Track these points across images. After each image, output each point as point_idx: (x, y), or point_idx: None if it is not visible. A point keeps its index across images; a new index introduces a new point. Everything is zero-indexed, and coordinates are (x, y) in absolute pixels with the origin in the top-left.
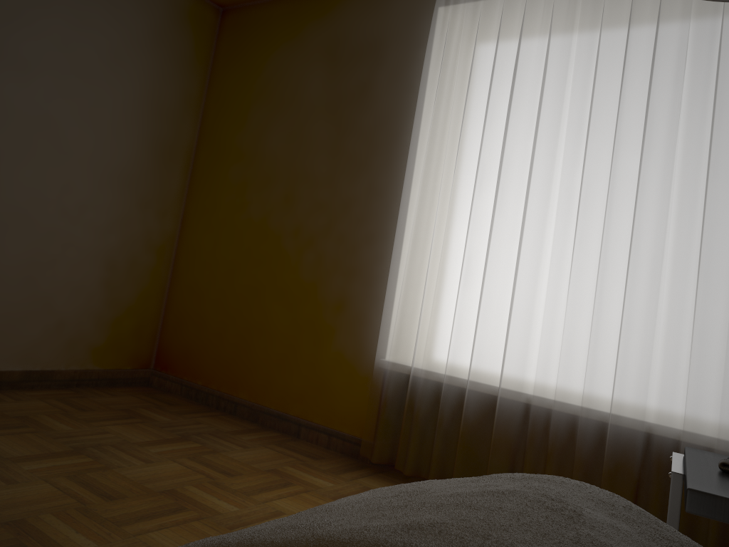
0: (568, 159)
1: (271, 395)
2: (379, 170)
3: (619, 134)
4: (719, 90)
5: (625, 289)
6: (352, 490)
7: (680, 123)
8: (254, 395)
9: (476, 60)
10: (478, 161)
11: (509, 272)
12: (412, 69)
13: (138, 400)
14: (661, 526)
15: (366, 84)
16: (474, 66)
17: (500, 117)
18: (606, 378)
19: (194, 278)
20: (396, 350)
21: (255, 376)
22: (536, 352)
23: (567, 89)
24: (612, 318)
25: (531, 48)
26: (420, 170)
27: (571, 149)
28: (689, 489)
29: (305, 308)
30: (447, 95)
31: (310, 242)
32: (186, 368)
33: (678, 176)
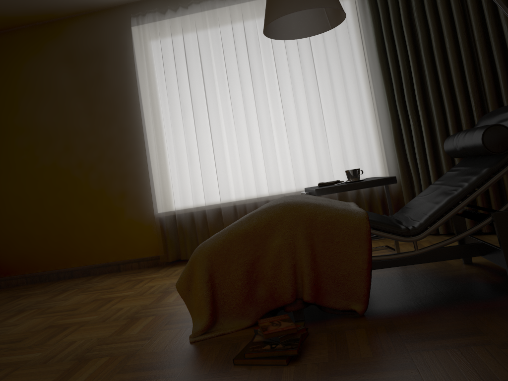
0: (222, 94)
1: (94, 257)
2: (123, 119)
3: (241, 79)
4: (275, 54)
5: (261, 143)
6: (171, 272)
7: (263, 70)
8: (82, 262)
9: (164, 53)
10: (180, 103)
11: (210, 151)
12: (126, 62)
13: (8, 293)
14: (314, 196)
15: (100, 73)
16: (164, 57)
17: (184, 80)
18: (263, 182)
19: (11, 212)
20: (165, 205)
21: (80, 251)
22: (232, 182)
23: (212, 62)
24: (259, 157)
25: (190, 44)
26: (149, 114)
27: (222, 89)
28: (315, 189)
29: (100, 203)
30: (153, 73)
31: (91, 168)
32: (26, 267)
33: (268, 92)
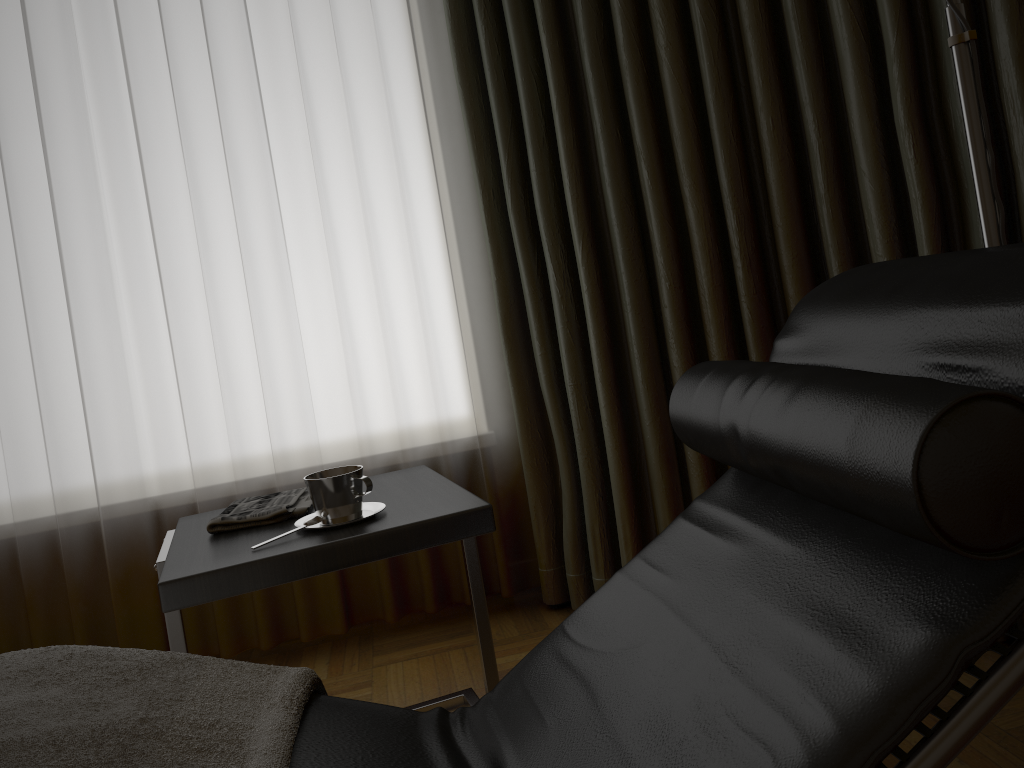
0: None
1: None
2: None
3: (0, 110)
4: (125, 33)
5: (72, 334)
6: None
7: (86, 84)
8: None
9: None
10: None
11: None
12: None
13: None
14: (115, 658)
15: None
16: None
17: None
18: (81, 463)
19: None
20: None
21: None
22: None
23: None
24: (67, 379)
25: None
26: None
27: None
28: (161, 584)
29: None
30: None
31: None
32: None
33: (103, 160)
